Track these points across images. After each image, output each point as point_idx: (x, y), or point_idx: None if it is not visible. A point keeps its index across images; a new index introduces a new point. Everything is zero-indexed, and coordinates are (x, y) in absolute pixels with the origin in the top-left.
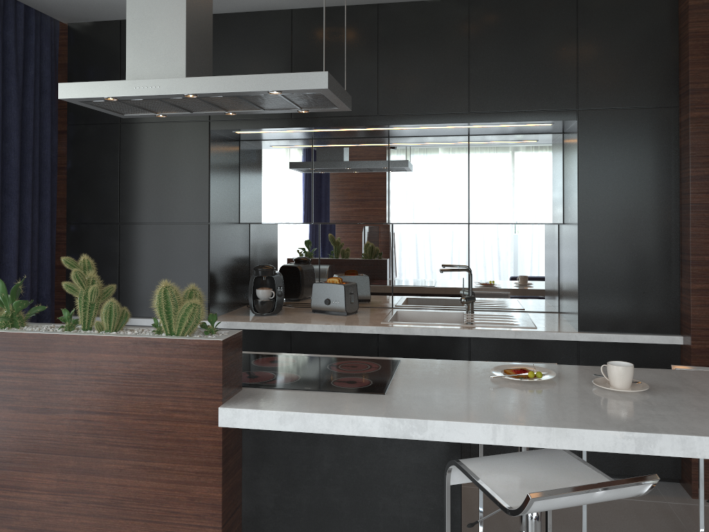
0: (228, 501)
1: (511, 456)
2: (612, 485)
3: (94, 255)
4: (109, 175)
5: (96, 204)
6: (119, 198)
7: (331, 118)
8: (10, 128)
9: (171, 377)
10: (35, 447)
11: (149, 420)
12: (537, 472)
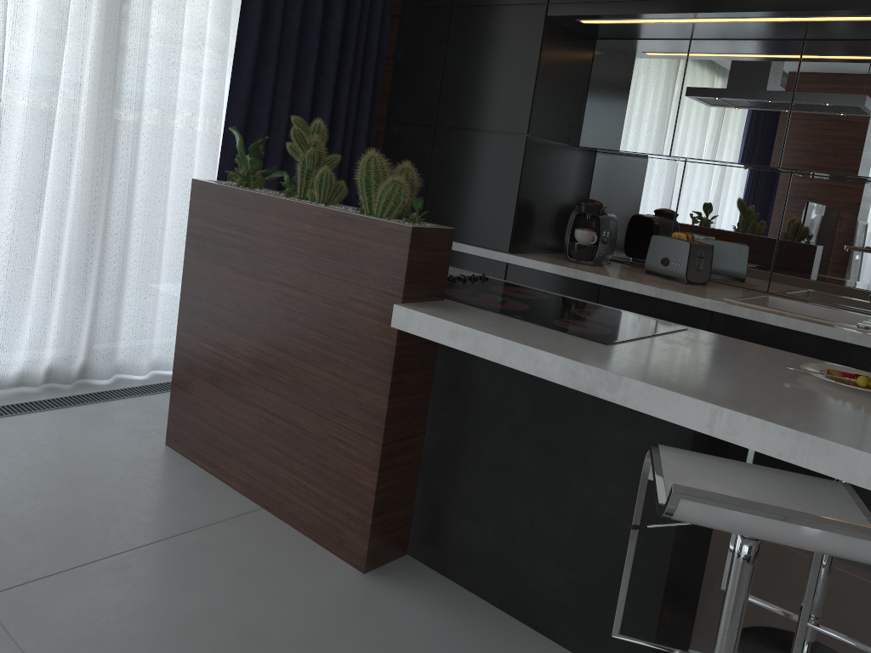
0: (398, 420)
1: (745, 465)
2: (836, 527)
3: (406, 160)
4: (432, 69)
5: (416, 101)
6: (438, 97)
7: (703, 1)
8: (334, 4)
9: (359, 262)
10: (243, 312)
11: (334, 306)
12: (764, 492)
